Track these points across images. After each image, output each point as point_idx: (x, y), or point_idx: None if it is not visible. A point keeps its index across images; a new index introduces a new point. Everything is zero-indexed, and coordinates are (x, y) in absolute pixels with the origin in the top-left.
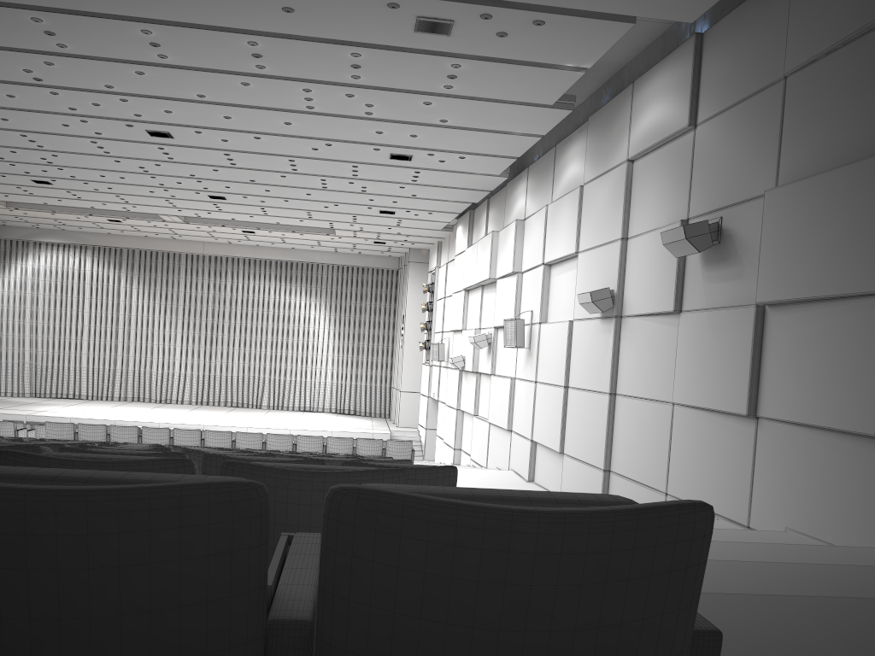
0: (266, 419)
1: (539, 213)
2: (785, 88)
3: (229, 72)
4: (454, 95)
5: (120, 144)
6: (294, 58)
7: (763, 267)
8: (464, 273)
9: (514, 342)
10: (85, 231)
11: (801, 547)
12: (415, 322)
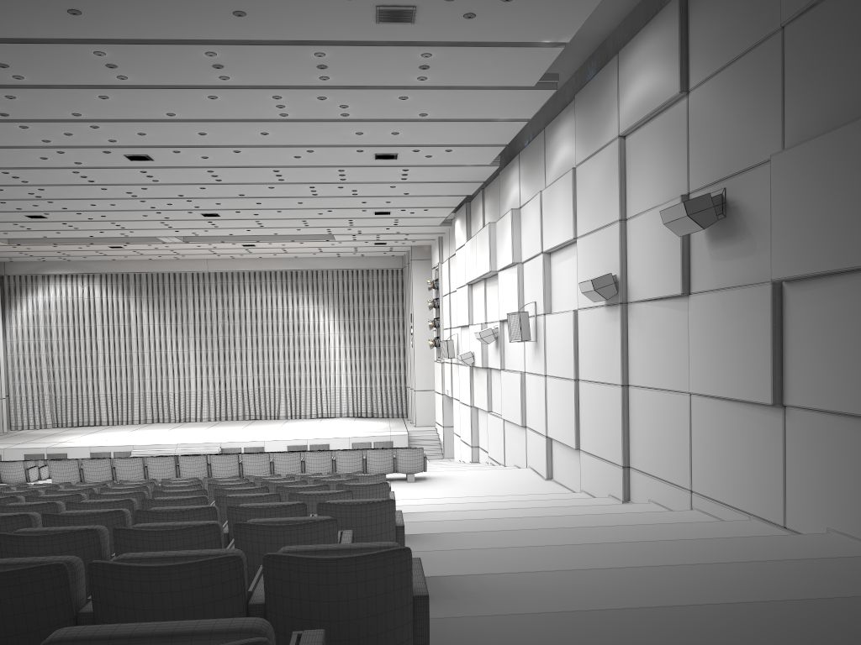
0: (283, 430)
1: (534, 200)
2: (784, 39)
3: (194, 86)
4: (429, 86)
5: (102, 172)
6: (257, 65)
7: (776, 240)
8: (466, 268)
9: (520, 336)
10: (90, 259)
11: (850, 561)
12: (424, 320)
